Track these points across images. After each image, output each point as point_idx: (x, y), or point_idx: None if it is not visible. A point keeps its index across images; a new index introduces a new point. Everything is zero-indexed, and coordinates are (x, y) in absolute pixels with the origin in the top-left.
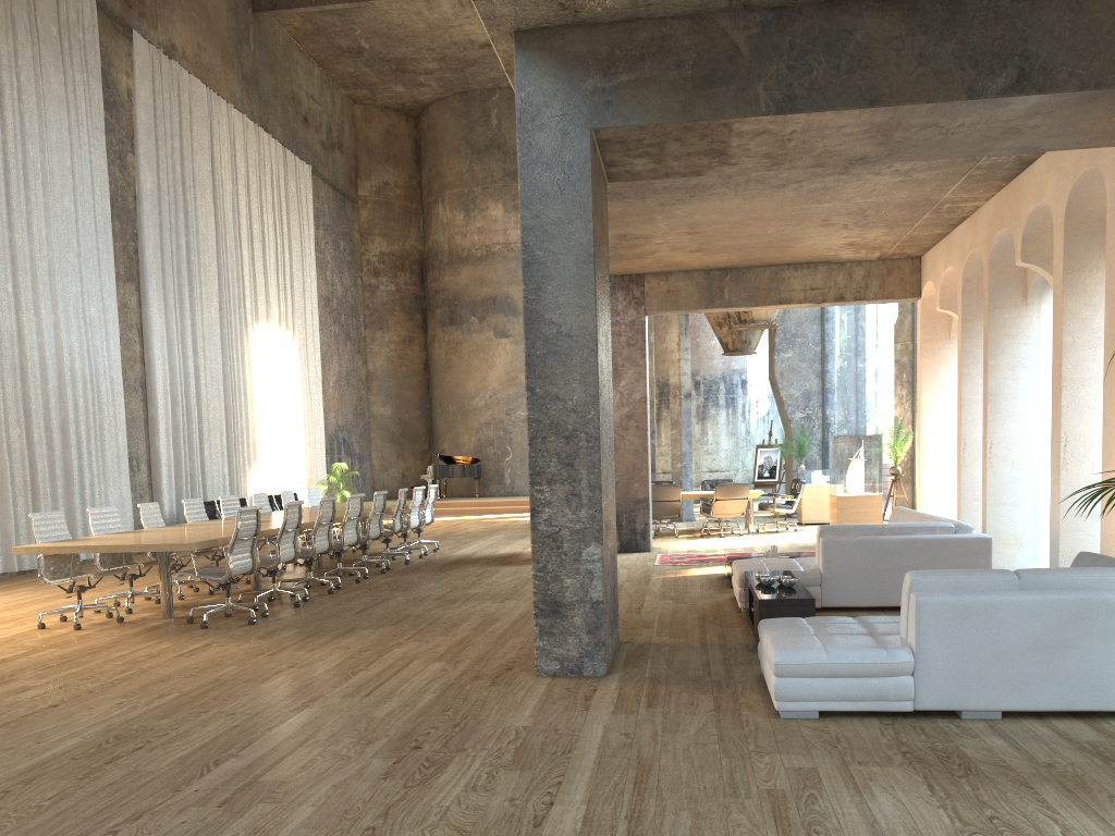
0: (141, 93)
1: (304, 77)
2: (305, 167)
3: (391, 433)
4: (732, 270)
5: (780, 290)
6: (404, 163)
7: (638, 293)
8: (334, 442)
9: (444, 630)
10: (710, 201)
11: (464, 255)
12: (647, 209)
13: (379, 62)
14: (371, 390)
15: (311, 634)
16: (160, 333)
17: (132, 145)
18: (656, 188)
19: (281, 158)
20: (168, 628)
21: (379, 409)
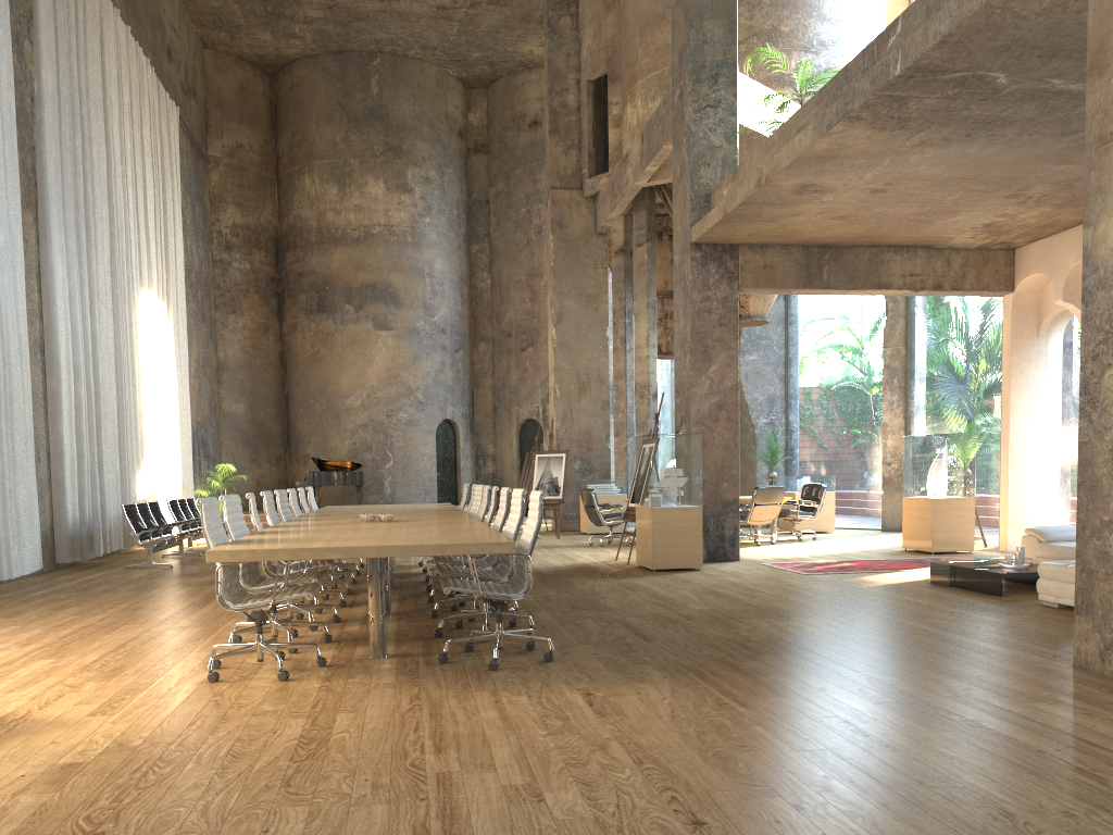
0: None
1: (167, 2)
2: (174, 107)
3: (245, 434)
4: (831, 248)
5: (879, 273)
6: (259, 125)
7: (732, 266)
8: (196, 441)
9: (861, 658)
10: (970, 146)
11: (338, 234)
12: (894, 149)
13: None
14: (222, 383)
15: (689, 671)
16: (62, 282)
17: (28, 29)
18: (955, 118)
19: (156, 90)
20: (433, 672)
21: (231, 406)
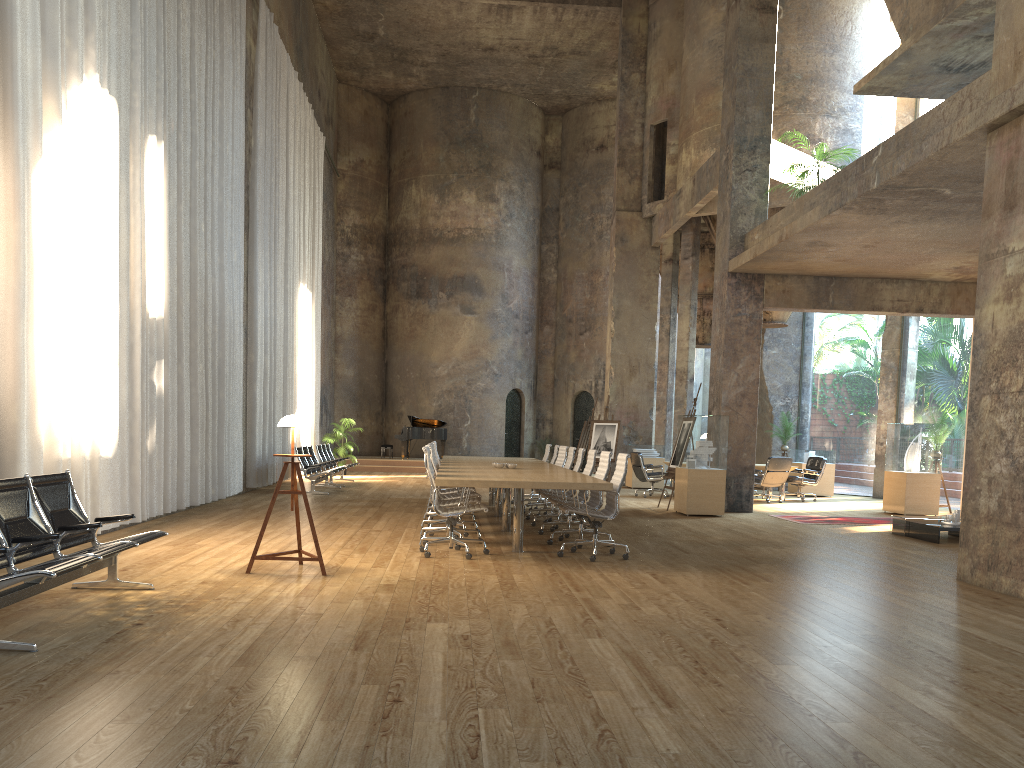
0: (261, 52)
1: (320, 53)
2: (322, 137)
3: (353, 394)
4: (836, 278)
5: (873, 298)
6: (377, 144)
7: (758, 290)
8: (320, 399)
9: (823, 568)
10: (933, 224)
11: (436, 235)
12: (878, 224)
13: (384, 49)
14: (338, 352)
15: (713, 568)
16: (260, 283)
17: (250, 100)
18: (918, 209)
19: (313, 127)
20: (556, 560)
21: (344, 371)
